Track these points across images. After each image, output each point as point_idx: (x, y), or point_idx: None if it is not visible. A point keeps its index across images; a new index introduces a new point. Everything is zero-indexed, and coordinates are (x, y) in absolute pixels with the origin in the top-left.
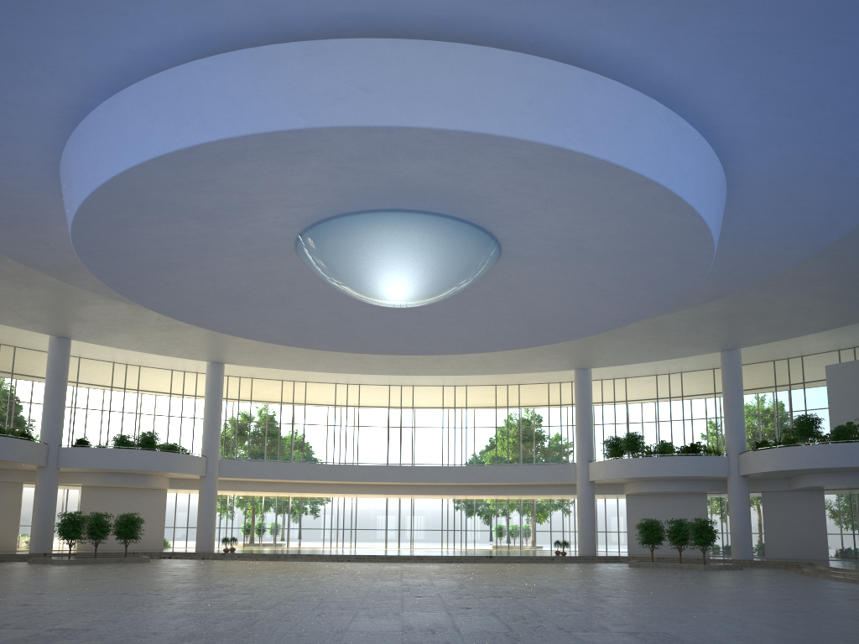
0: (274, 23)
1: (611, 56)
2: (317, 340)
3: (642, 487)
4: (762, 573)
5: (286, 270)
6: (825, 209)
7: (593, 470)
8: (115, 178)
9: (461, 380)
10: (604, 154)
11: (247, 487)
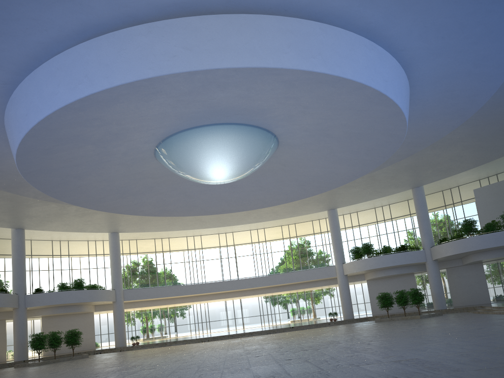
0: (127, 14)
1: (334, 13)
2: (173, 211)
3: (376, 274)
4: (455, 315)
5: (150, 170)
6: (468, 94)
7: (346, 268)
8: (39, 123)
9: (261, 225)
10: (337, 72)
11: (142, 305)
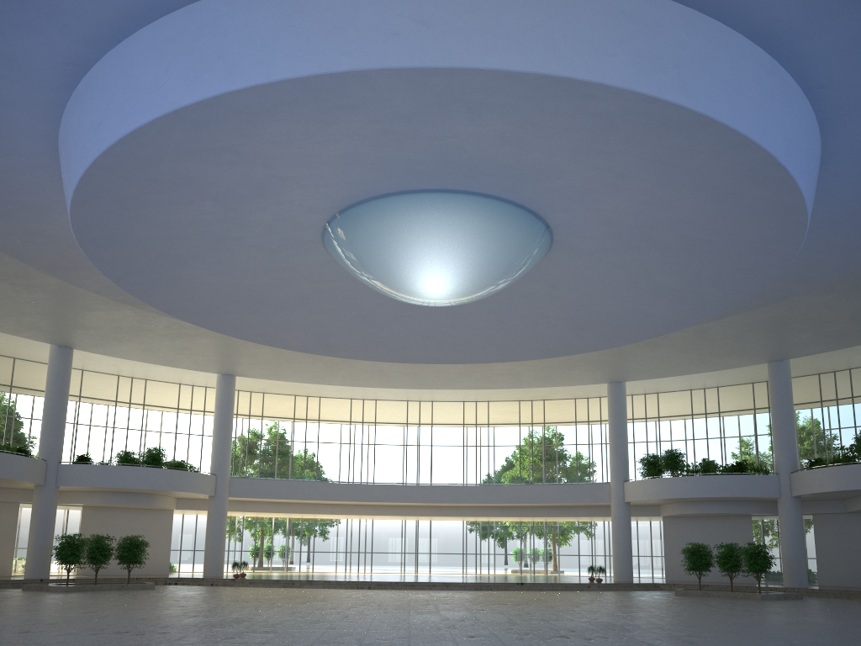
0: None
1: None
2: (339, 347)
3: (682, 509)
4: (829, 603)
5: (310, 265)
6: None
7: (629, 490)
8: (121, 141)
9: (484, 395)
10: (704, 108)
11: (259, 508)
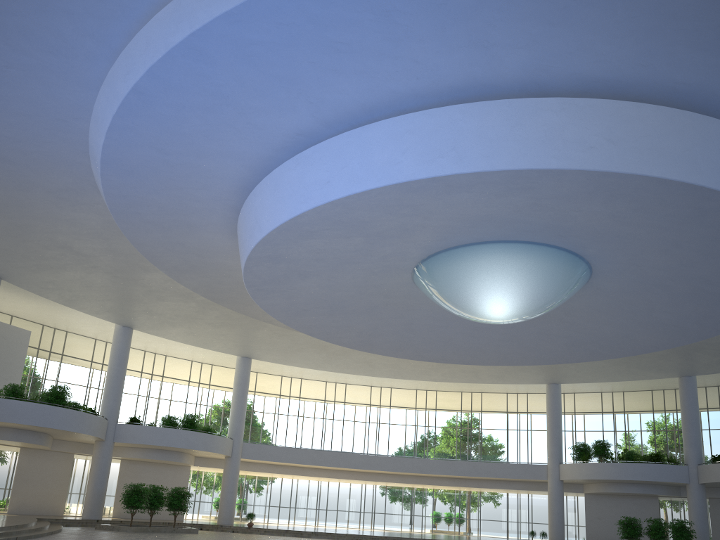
0: (535, 80)
1: None
2: (378, 346)
3: (606, 488)
4: None
5: (392, 285)
6: None
7: (565, 470)
8: (348, 196)
9: (435, 385)
10: None
11: (258, 468)
